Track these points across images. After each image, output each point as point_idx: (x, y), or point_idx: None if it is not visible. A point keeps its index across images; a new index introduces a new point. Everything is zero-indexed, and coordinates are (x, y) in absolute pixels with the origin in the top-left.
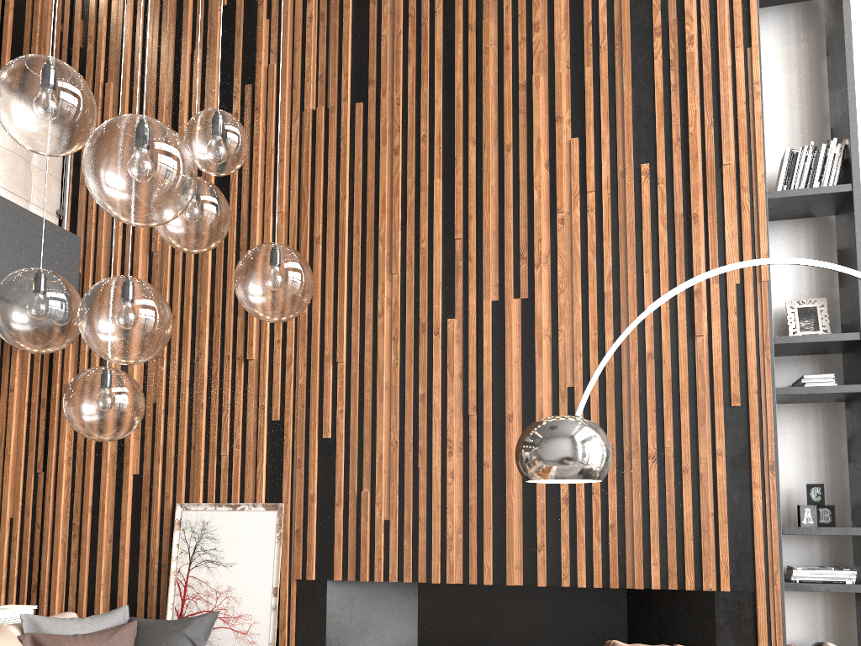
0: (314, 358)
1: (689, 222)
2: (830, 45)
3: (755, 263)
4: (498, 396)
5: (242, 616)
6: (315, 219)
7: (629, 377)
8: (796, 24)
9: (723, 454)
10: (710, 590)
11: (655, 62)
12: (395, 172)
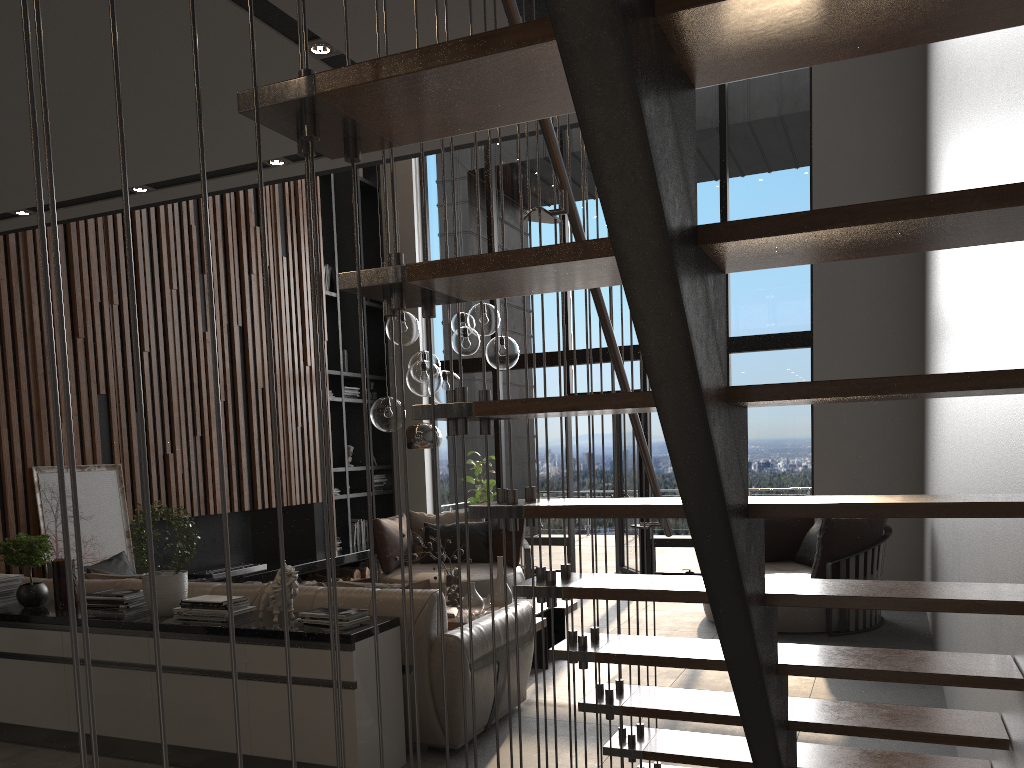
0: (128, 345)
1: (300, 299)
2: None
3: None
4: (231, 389)
5: (107, 557)
6: (118, 224)
7: (284, 385)
8: None
9: (317, 431)
10: (311, 503)
11: (286, 195)
12: (169, 207)
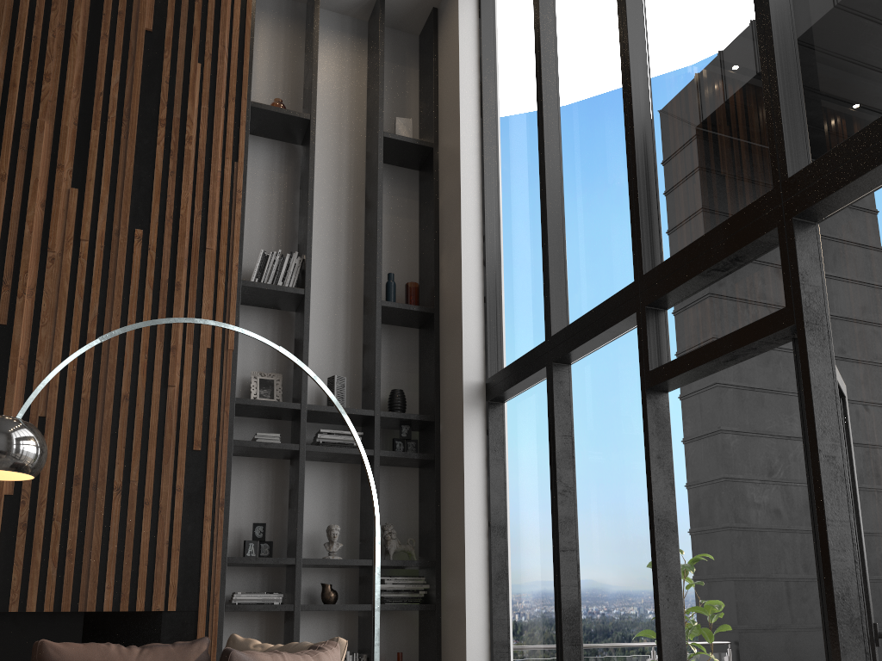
0: None
1: (173, 288)
2: (302, 181)
3: (197, 321)
4: None
5: None
6: None
7: (103, 414)
8: (280, 158)
9: (182, 490)
10: (159, 612)
11: (158, 147)
12: None
